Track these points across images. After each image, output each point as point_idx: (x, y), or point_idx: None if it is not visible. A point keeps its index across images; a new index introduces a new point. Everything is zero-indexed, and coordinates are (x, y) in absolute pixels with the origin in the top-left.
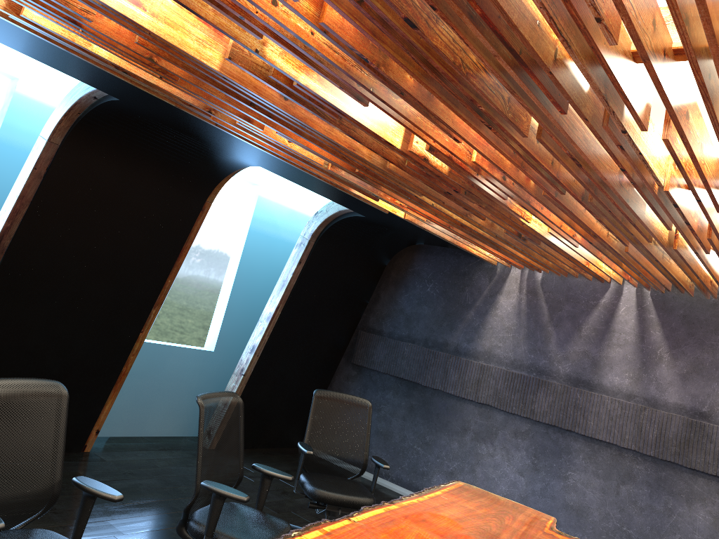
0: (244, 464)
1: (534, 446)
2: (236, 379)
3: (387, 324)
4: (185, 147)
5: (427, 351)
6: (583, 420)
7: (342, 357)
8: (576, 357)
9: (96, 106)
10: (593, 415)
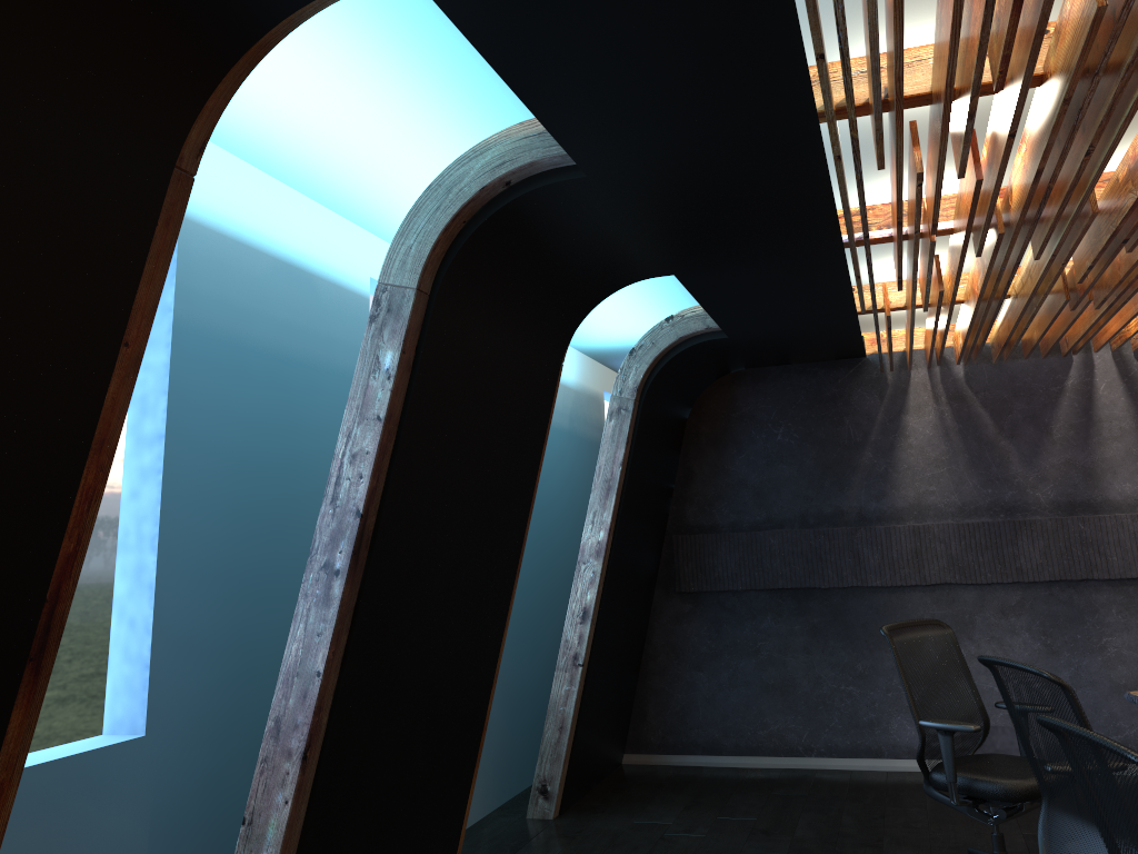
0: (639, 818)
1: (1039, 620)
2: (568, 677)
3: (723, 511)
4: (578, 262)
5: (812, 534)
6: (1099, 558)
7: (655, 589)
8: (1058, 473)
9: (511, 200)
10: (1113, 546)
